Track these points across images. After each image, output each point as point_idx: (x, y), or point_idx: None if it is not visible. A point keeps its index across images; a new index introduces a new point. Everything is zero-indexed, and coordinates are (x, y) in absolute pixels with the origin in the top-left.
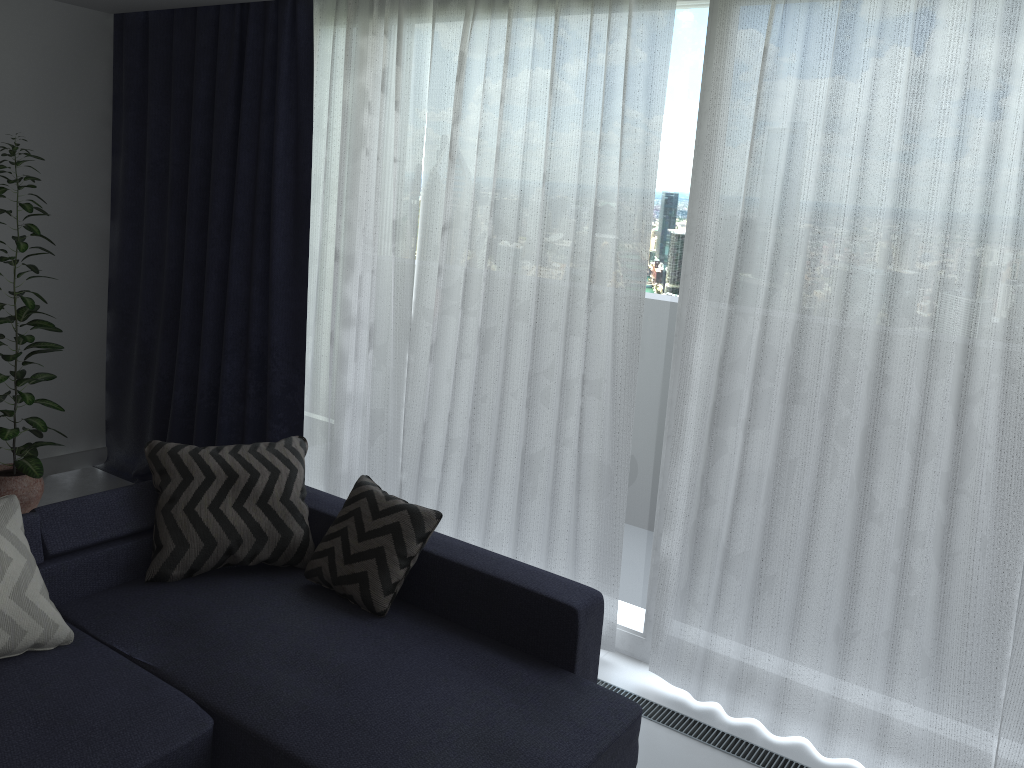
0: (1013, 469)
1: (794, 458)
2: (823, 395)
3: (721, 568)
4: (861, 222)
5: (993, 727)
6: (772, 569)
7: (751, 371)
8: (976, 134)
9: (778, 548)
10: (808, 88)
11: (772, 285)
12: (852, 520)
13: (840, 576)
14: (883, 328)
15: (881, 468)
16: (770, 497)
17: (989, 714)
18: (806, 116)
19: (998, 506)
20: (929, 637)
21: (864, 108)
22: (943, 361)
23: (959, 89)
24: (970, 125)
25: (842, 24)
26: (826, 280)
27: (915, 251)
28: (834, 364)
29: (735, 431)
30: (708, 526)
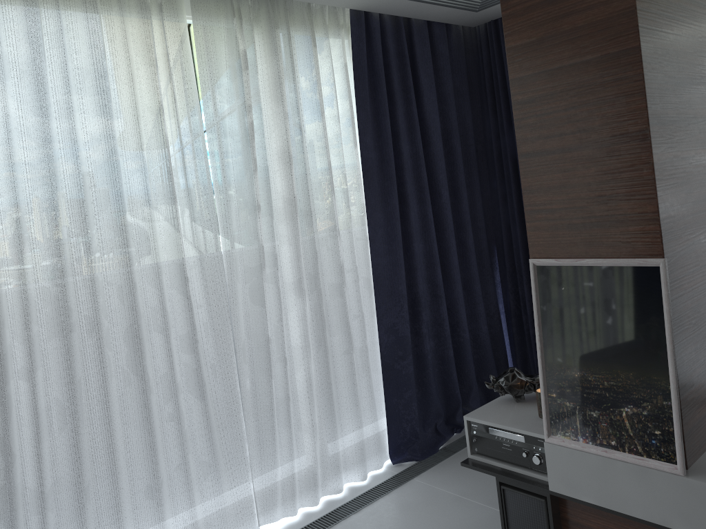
0: (217, 313)
1: (80, 377)
2: (88, 317)
3: (40, 511)
4: (83, 174)
5: (248, 477)
6: (87, 479)
7: (16, 323)
8: (140, 106)
9: (87, 458)
10: (7, 69)
11: (22, 240)
12: (138, 400)
13: (137, 448)
14: (126, 248)
15: (146, 351)
16: (72, 419)
17: (245, 471)
18: (10, 93)
19: (217, 340)
20: (204, 448)
21: (61, 87)
22: (161, 261)
23: (125, 75)
24: (138, 99)
25: (31, 18)
26: (65, 225)
27: (124, 190)
28: (93, 289)
29: (14, 383)
30: (17, 482)
